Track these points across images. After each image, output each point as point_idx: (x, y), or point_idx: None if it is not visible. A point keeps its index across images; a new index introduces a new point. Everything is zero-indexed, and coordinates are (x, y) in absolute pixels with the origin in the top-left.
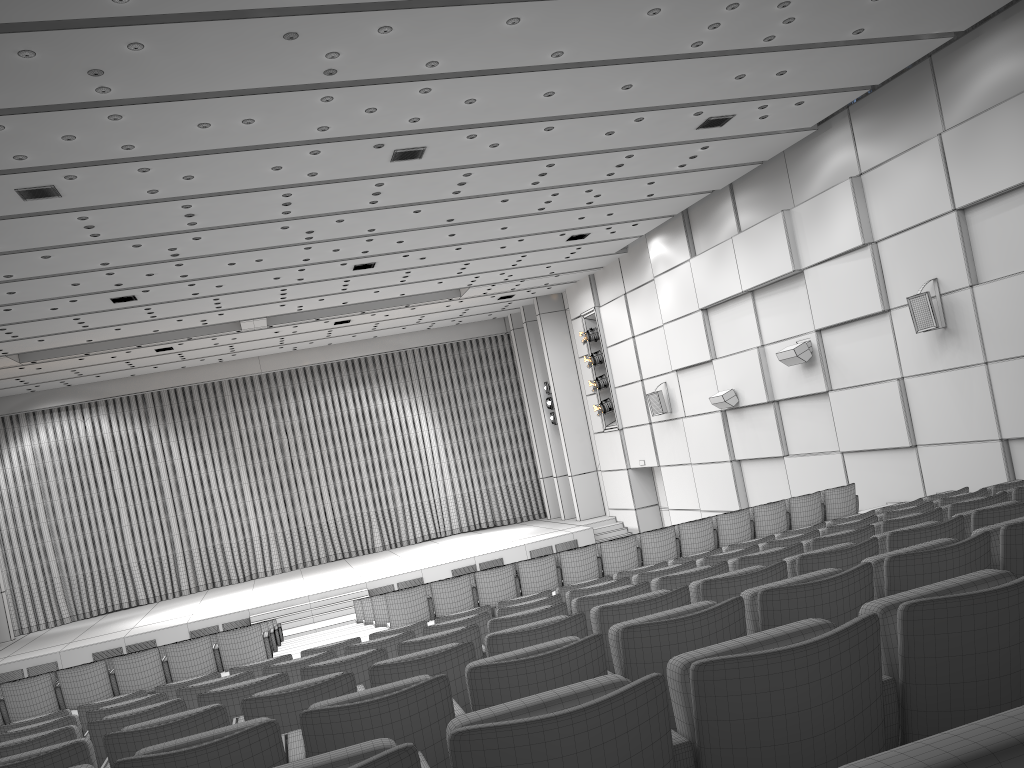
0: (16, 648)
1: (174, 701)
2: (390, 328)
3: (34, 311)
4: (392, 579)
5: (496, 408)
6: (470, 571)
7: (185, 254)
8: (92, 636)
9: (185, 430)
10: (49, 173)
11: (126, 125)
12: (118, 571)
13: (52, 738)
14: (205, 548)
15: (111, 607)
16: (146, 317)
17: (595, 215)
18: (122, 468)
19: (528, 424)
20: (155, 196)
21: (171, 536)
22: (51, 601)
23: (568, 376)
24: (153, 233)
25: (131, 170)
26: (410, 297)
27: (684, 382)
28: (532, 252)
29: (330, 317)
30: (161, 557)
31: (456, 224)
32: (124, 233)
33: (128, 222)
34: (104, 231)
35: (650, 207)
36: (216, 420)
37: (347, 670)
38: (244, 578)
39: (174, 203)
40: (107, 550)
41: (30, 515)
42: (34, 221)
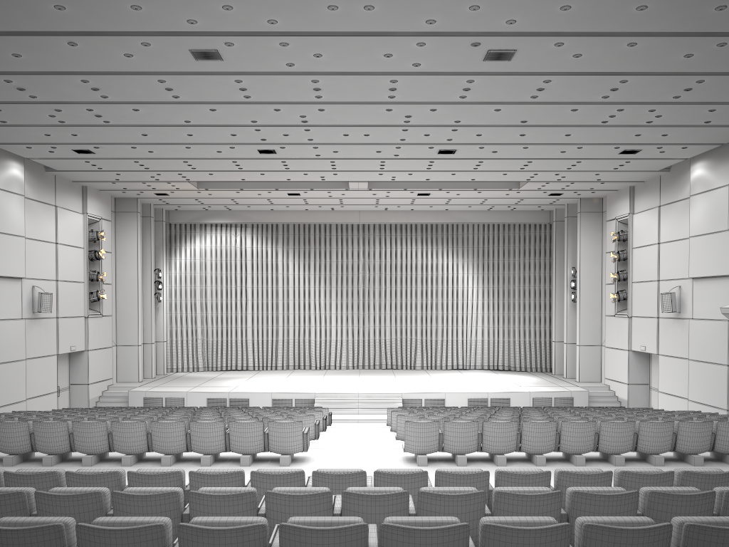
0: (164, 381)
1: (155, 525)
2: (459, 205)
3: (205, 151)
4: (421, 395)
5: (529, 280)
6: (482, 403)
7: (312, 122)
8: (210, 385)
9: (300, 255)
10: (213, 38)
11: (271, 1)
12: (238, 343)
13: (41, 531)
14: (298, 340)
15: (230, 367)
16: (282, 168)
17: (651, 134)
18: (254, 273)
19: (552, 297)
20: (291, 69)
21: (277, 327)
22: (193, 354)
23: (593, 266)
24: (289, 101)
25: (274, 43)
26: (479, 183)
27: (698, 289)
28: (586, 159)
29: (415, 189)
30: (268, 340)
31: (528, 126)
32: (268, 98)
33: (271, 89)
34: (253, 94)
35: (703, 133)
36: (322, 251)
37: (324, 538)
38: (320, 367)
39: (306, 77)
40: (234, 327)
41: (191, 293)
42: (203, 79)
